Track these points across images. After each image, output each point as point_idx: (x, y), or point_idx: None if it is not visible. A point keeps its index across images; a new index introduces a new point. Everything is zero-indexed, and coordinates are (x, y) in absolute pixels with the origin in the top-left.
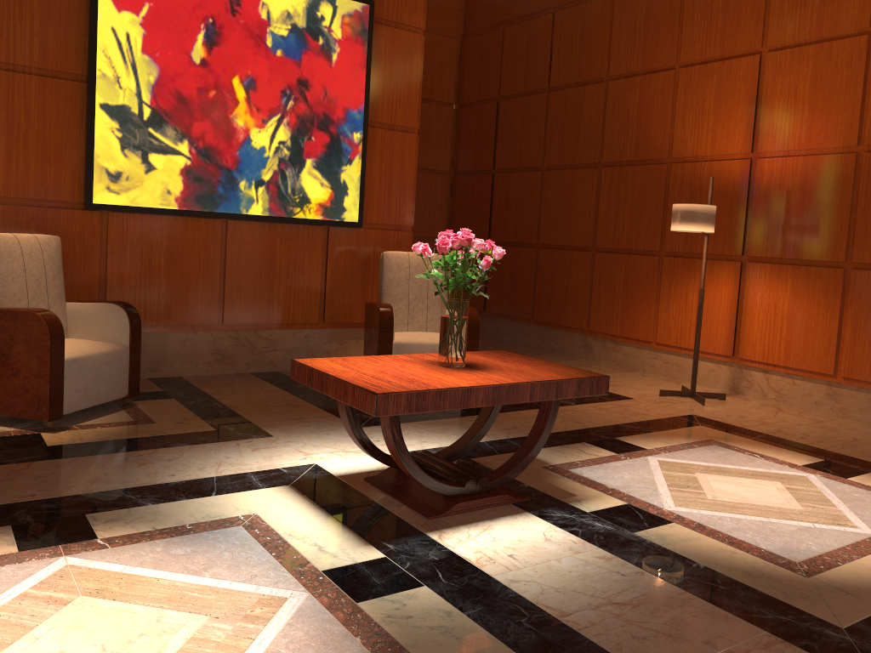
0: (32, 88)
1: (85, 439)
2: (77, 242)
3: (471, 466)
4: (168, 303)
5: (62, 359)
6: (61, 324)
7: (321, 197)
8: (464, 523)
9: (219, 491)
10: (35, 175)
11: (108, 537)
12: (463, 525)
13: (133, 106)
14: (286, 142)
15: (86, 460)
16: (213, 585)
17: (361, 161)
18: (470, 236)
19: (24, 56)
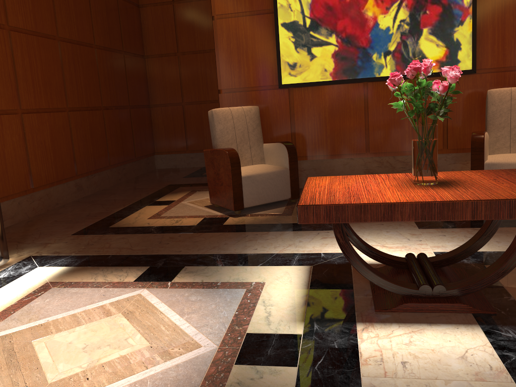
0: (247, 23)
1: (244, 222)
2: (277, 108)
3: (476, 272)
4: (332, 140)
5: (239, 176)
6: (238, 156)
7: (437, 55)
8: (401, 321)
9: (266, 263)
10: (252, 73)
11: (175, 282)
12: (397, 324)
13: (300, 20)
14: (405, 19)
15: (227, 234)
16: (179, 325)
17: (472, 20)
18: (417, 65)
19: (241, 6)
